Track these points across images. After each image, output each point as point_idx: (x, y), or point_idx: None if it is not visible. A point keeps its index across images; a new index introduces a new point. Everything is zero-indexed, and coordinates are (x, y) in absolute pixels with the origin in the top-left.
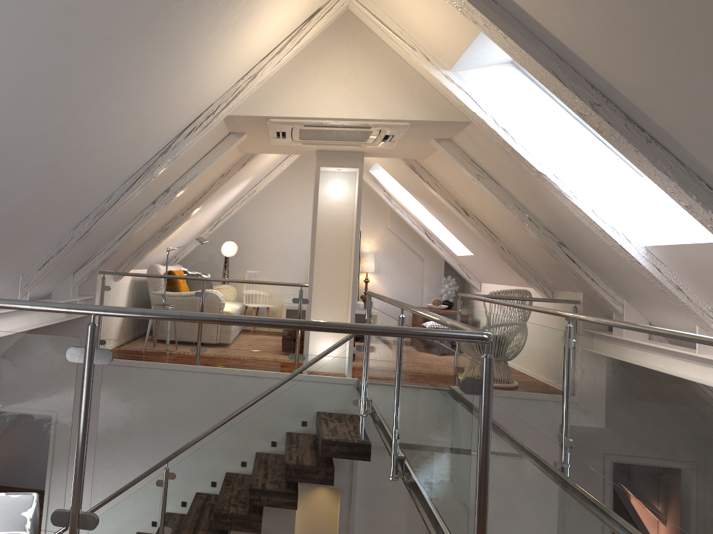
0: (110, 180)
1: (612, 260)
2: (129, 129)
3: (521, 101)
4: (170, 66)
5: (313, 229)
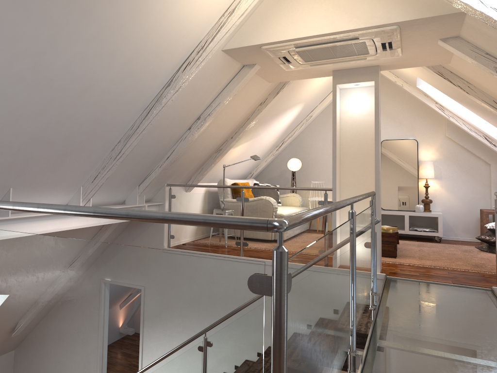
0: (123, 111)
1: None
2: (113, 68)
3: None
4: (122, 10)
5: (333, 139)
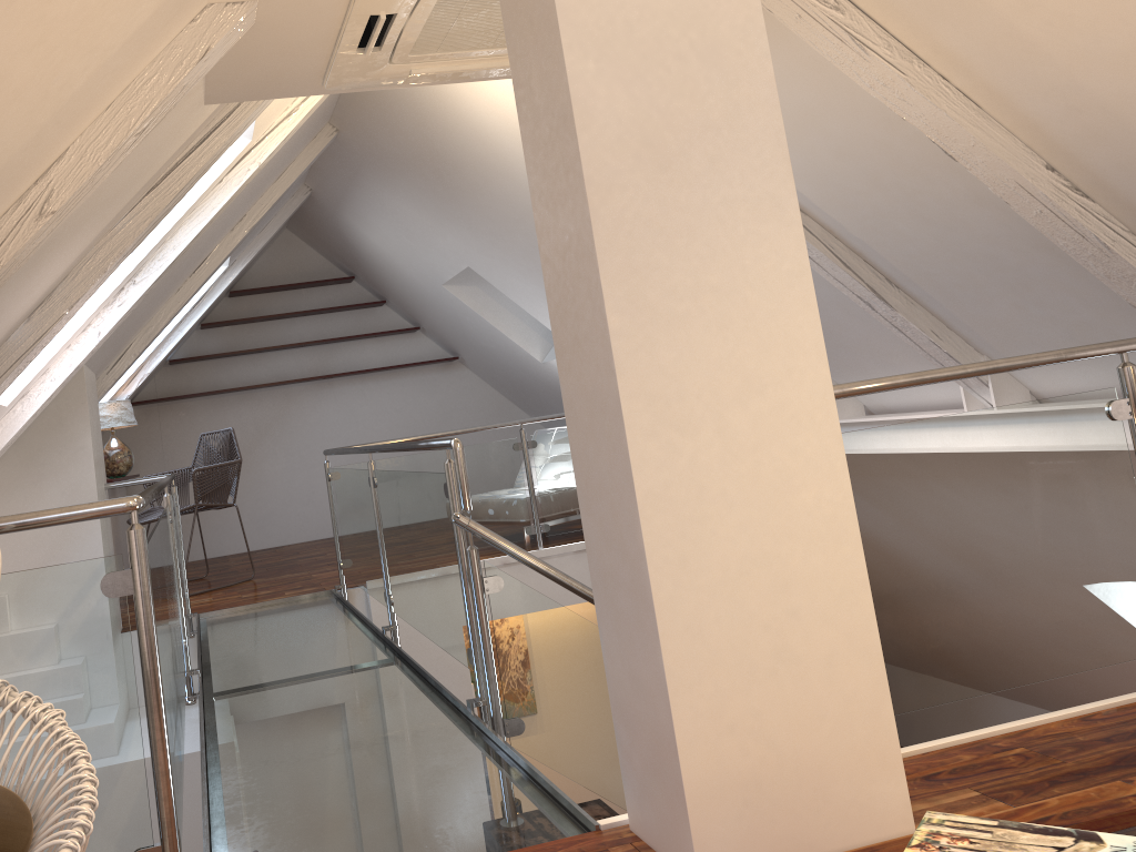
0: None
1: None
2: None
3: None
4: None
5: None
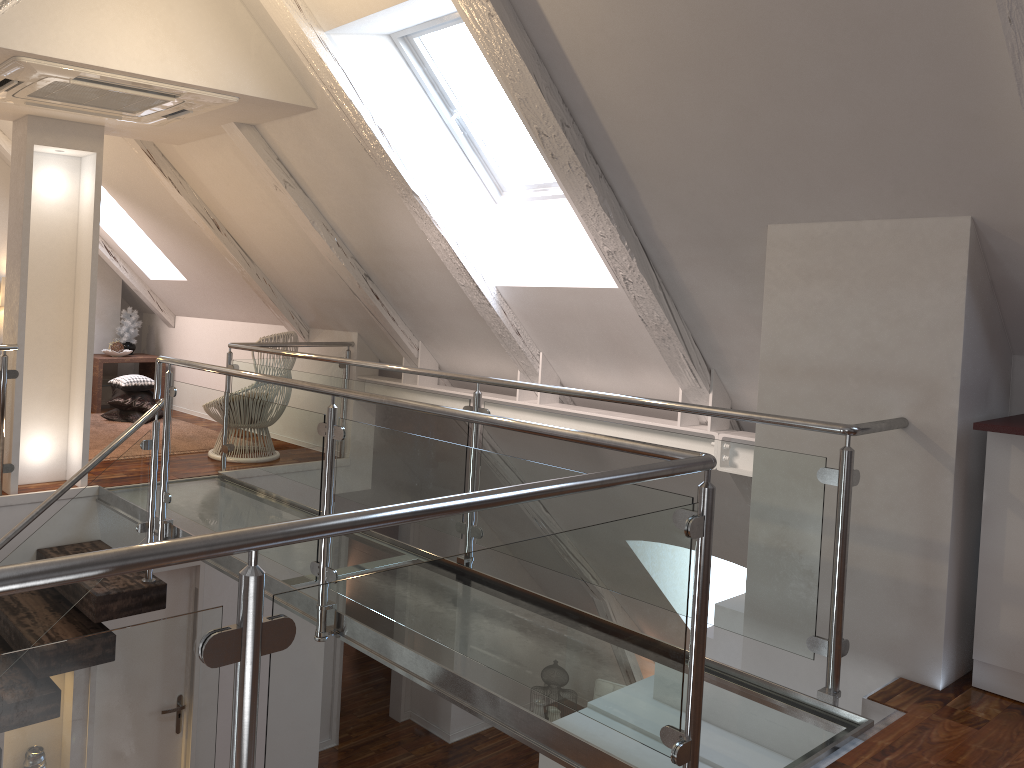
0: None
1: (435, 298)
2: None
3: (397, 93)
4: None
5: (24, 251)
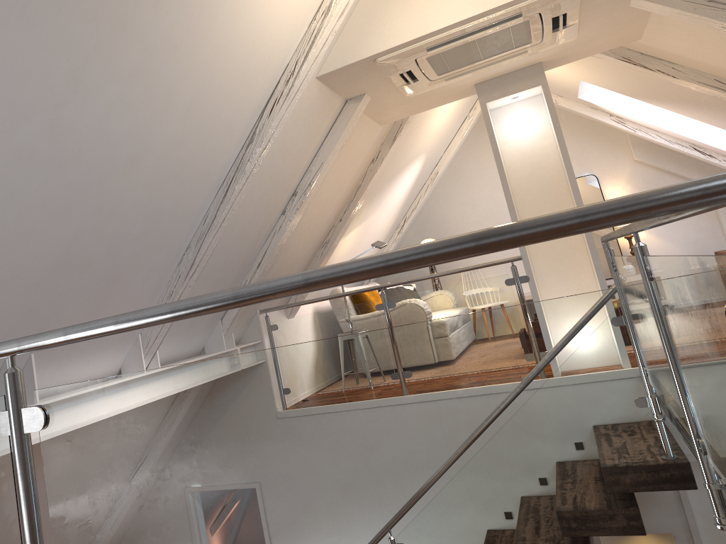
0: (190, 194)
1: None
2: (169, 121)
3: None
4: (175, 18)
5: (503, 183)
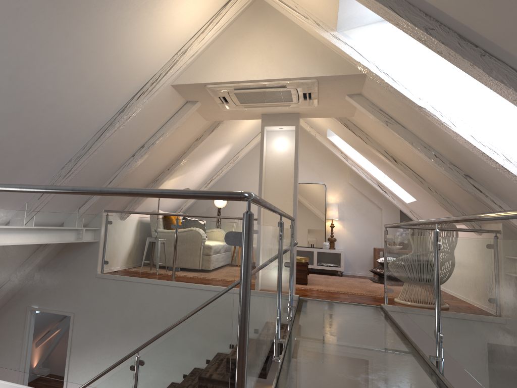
0: (79, 131)
1: (509, 185)
2: (78, 88)
3: (400, 50)
4: (96, 37)
5: (260, 174)
